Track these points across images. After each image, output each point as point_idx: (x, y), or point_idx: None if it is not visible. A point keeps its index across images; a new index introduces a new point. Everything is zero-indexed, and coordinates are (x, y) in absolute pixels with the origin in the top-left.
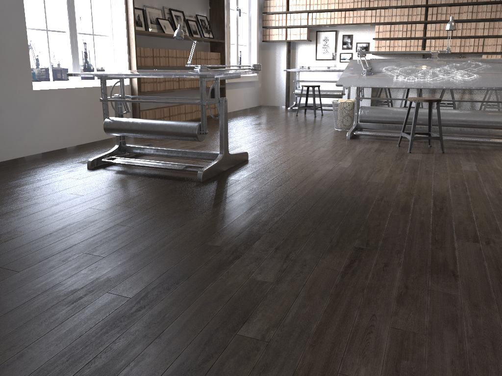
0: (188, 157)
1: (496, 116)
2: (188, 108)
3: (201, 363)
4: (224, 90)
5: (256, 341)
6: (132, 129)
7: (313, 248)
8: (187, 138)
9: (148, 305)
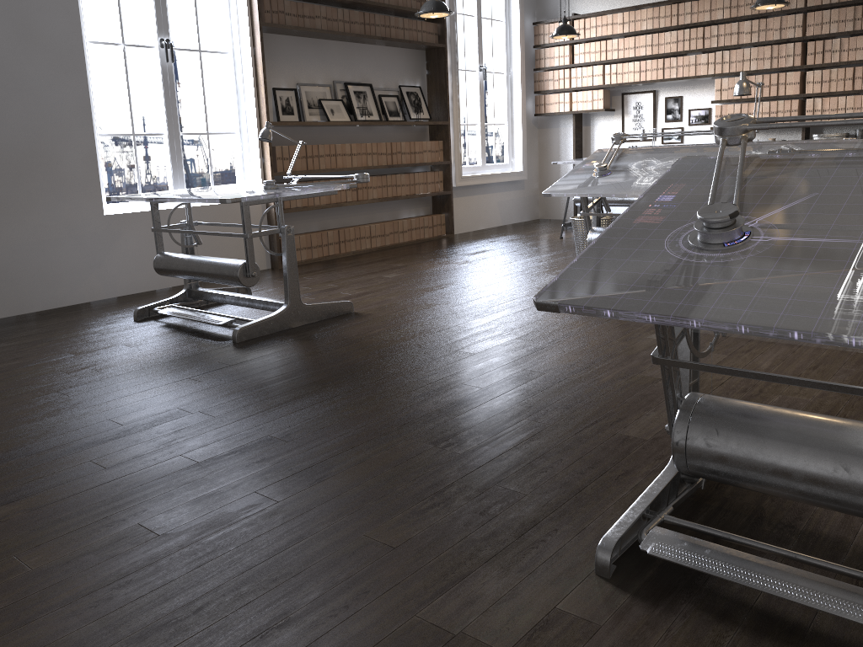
0: (255, 308)
1: None
2: (375, 229)
3: None
4: (450, 199)
5: None
6: (179, 269)
7: (215, 435)
8: (231, 283)
9: None
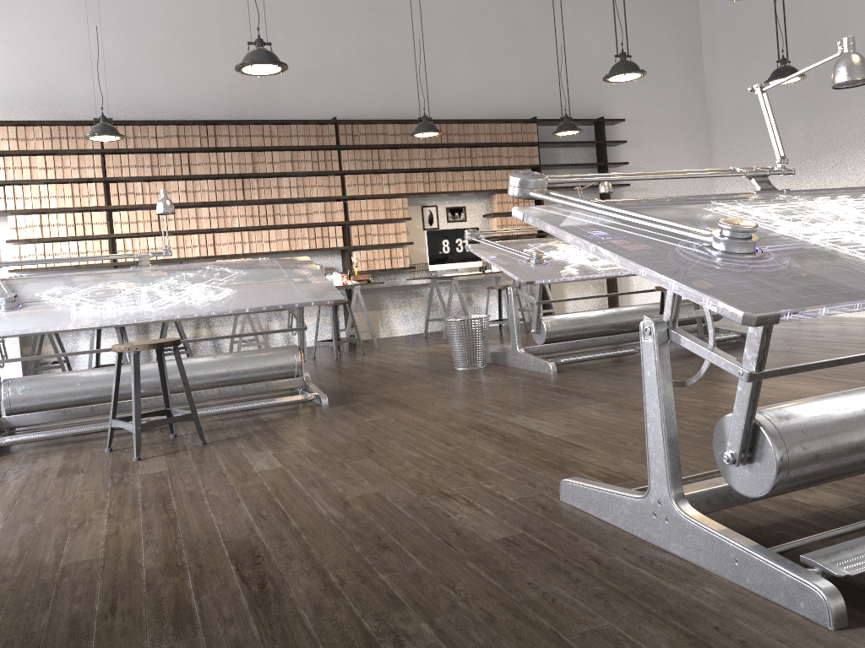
0: None
1: (276, 356)
2: None
3: None
4: None
5: None
6: None
7: None
8: None
9: None
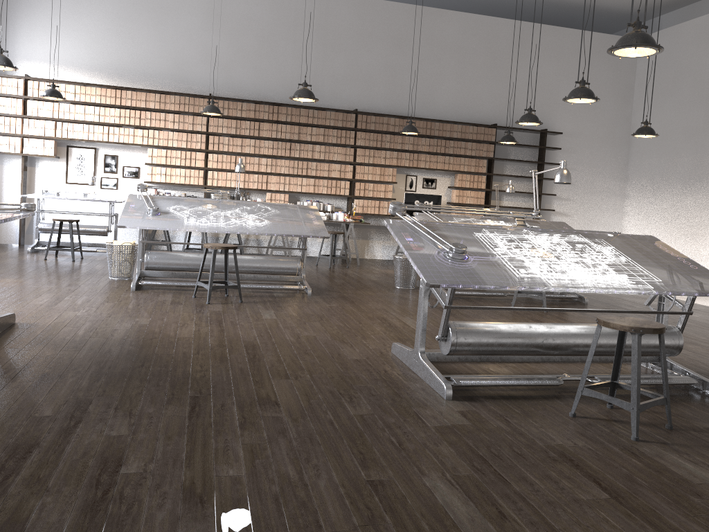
0: None
1: (287, 262)
2: None
3: (102, 496)
4: None
5: (140, 473)
6: None
7: (152, 403)
8: None
9: (14, 473)
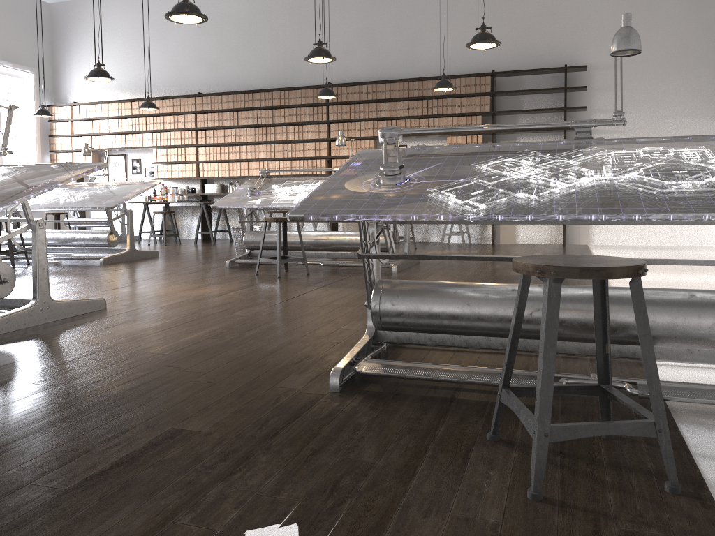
0: None
1: (97, 234)
2: None
3: None
4: None
5: None
6: None
7: None
8: None
9: None
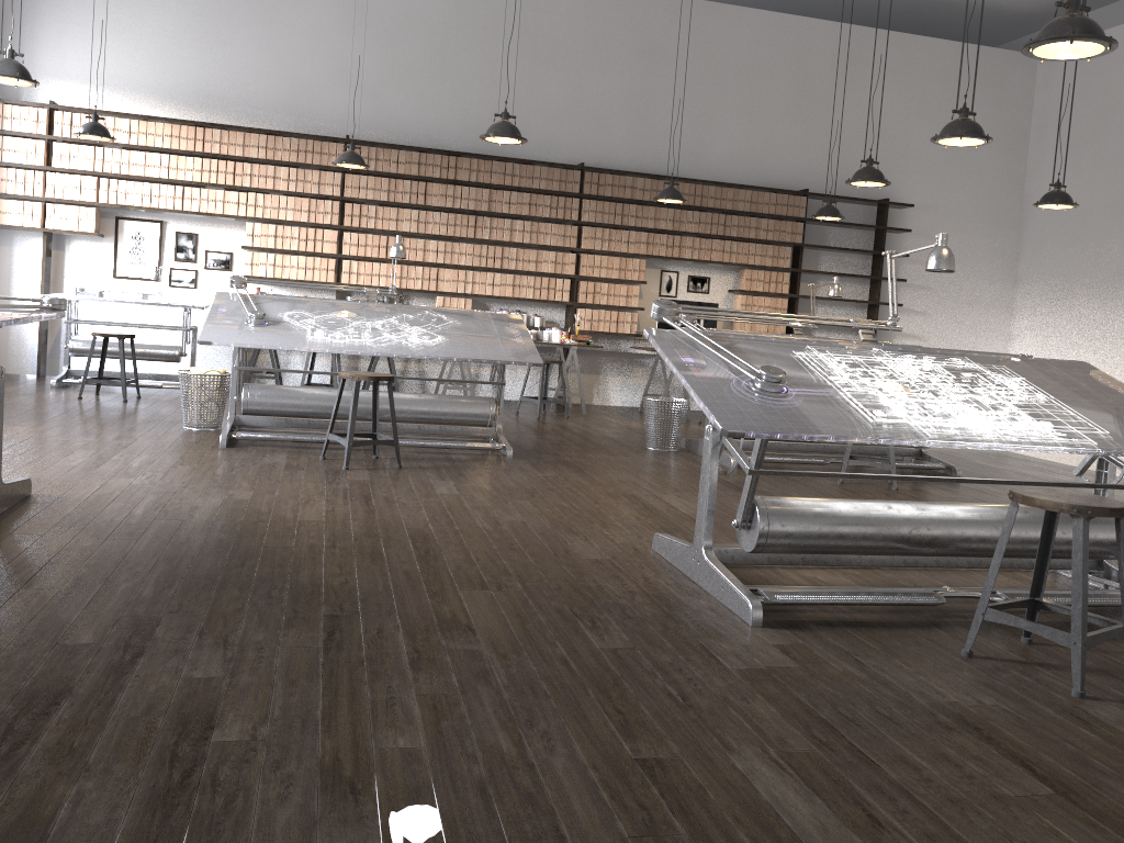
0: None
1: (473, 405)
2: None
3: (181, 780)
4: None
5: (246, 742)
6: None
7: (262, 625)
8: None
9: (29, 739)
